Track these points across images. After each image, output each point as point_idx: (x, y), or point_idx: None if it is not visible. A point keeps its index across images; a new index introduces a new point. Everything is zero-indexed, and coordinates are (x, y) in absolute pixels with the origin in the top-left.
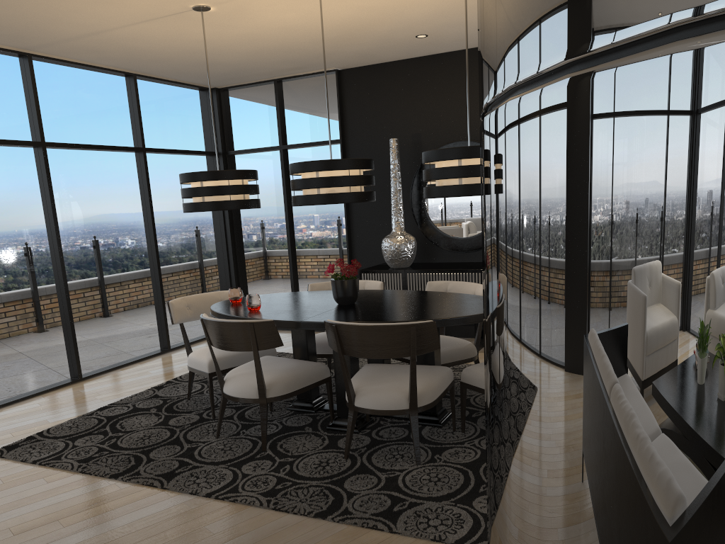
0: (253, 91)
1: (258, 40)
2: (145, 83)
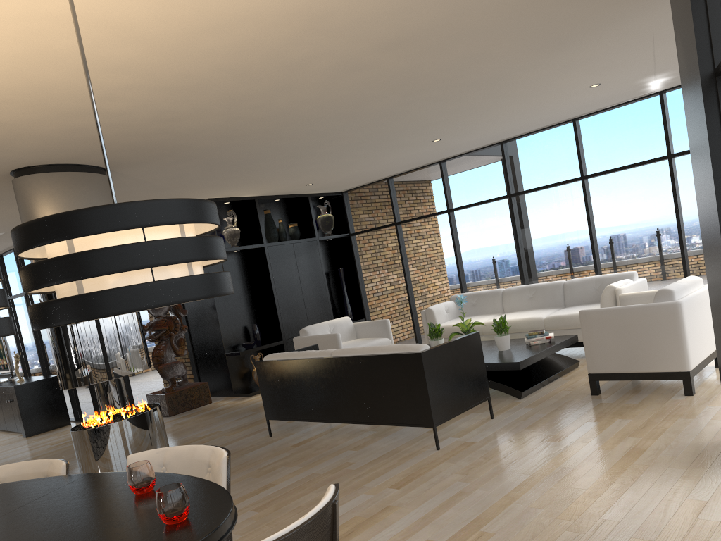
0: None
1: None
2: None
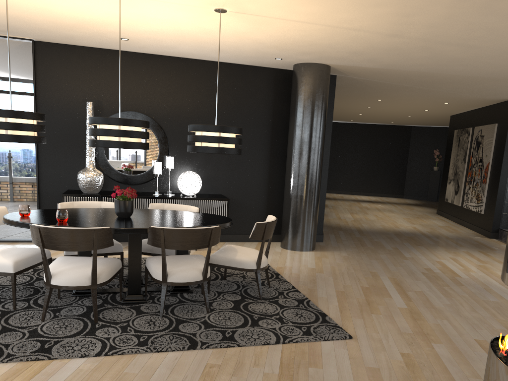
0: None
1: (8, 8)
2: None
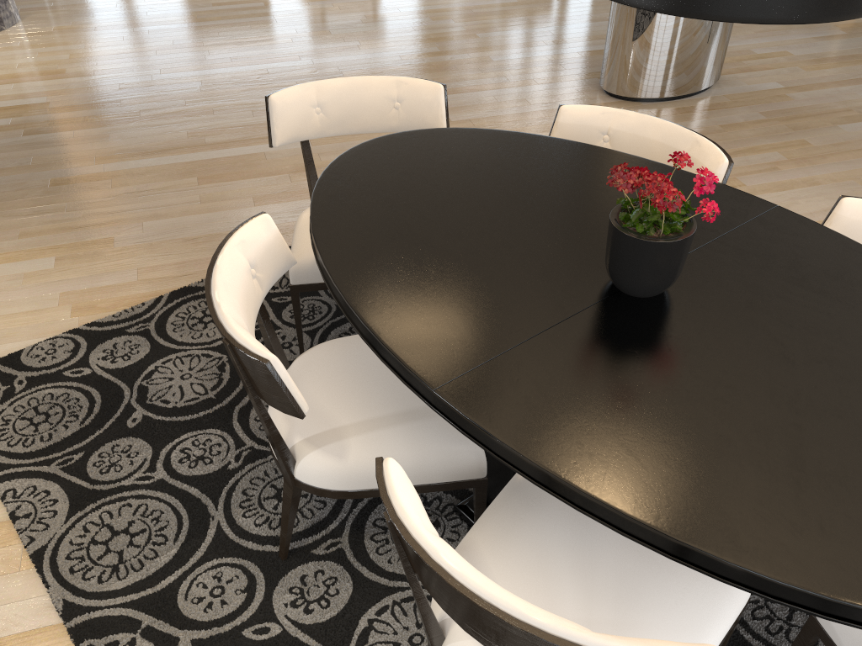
0: None
1: None
2: None
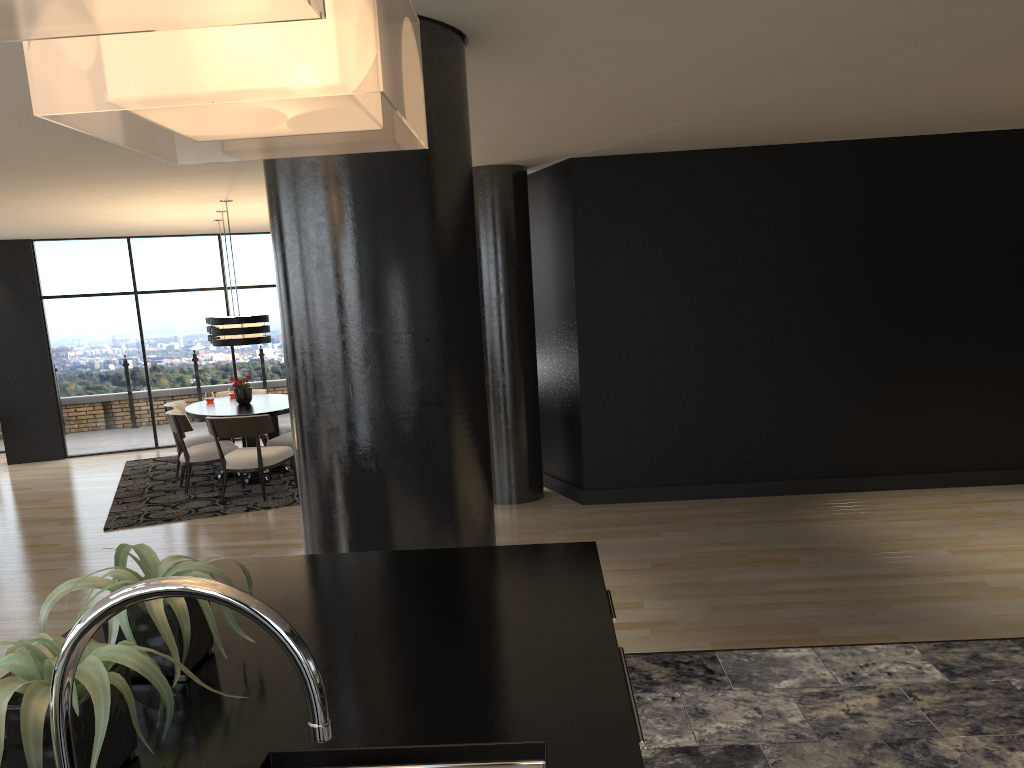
0: None
1: None
2: None
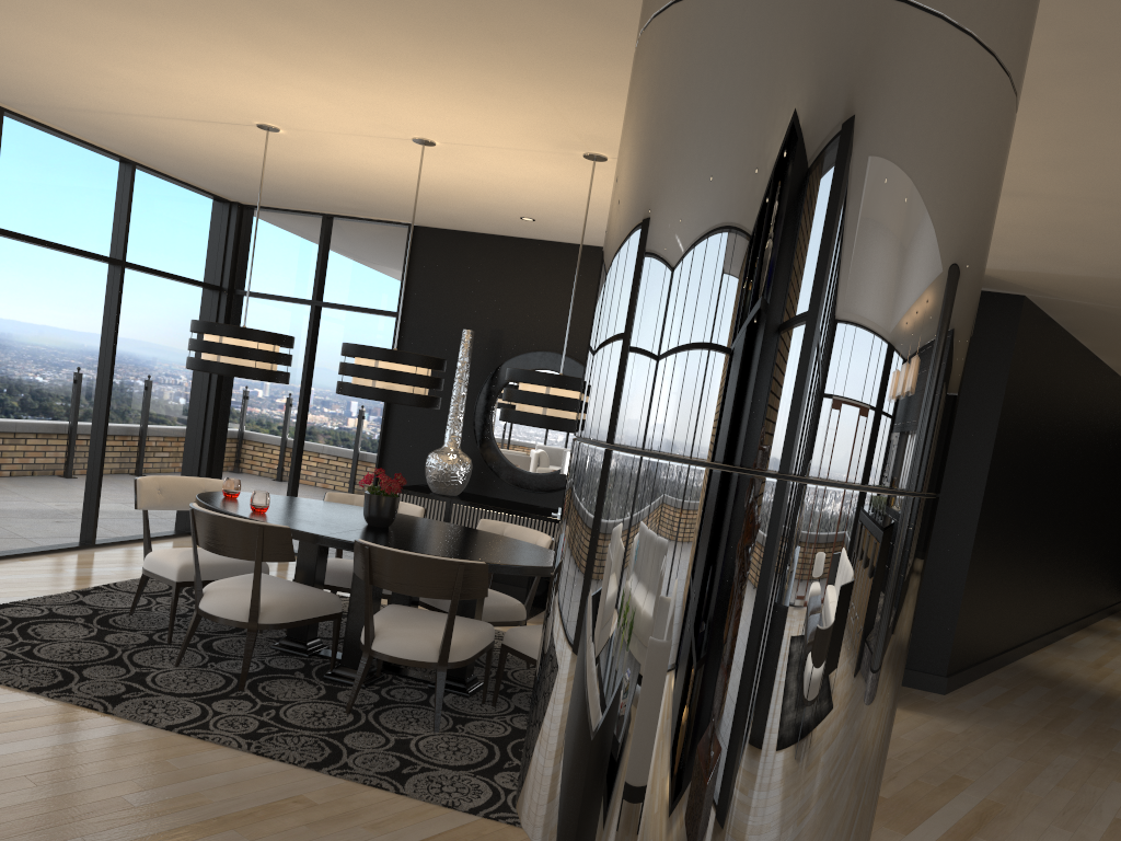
0: (290, 220)
1: (323, 172)
2: (145, 177)
